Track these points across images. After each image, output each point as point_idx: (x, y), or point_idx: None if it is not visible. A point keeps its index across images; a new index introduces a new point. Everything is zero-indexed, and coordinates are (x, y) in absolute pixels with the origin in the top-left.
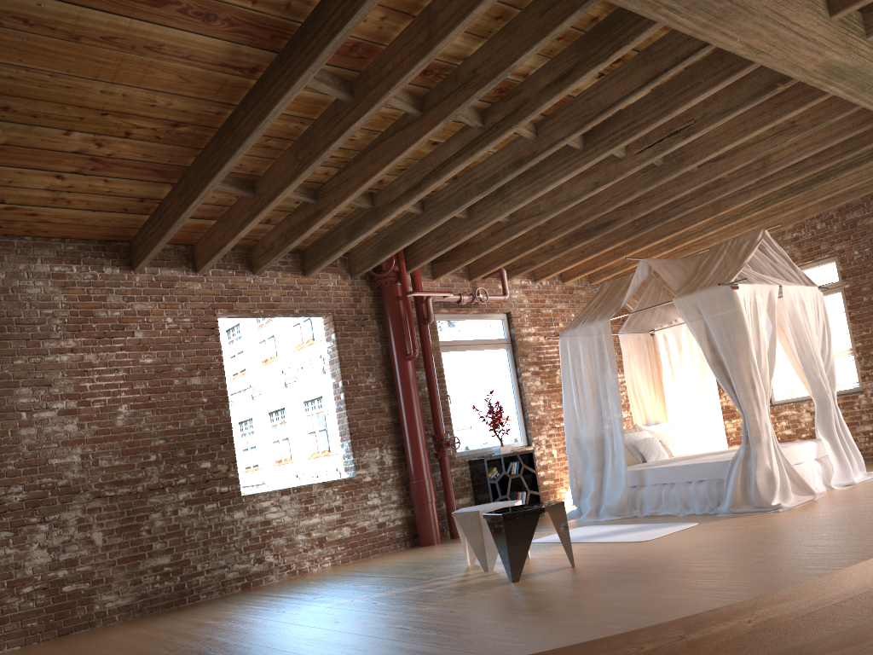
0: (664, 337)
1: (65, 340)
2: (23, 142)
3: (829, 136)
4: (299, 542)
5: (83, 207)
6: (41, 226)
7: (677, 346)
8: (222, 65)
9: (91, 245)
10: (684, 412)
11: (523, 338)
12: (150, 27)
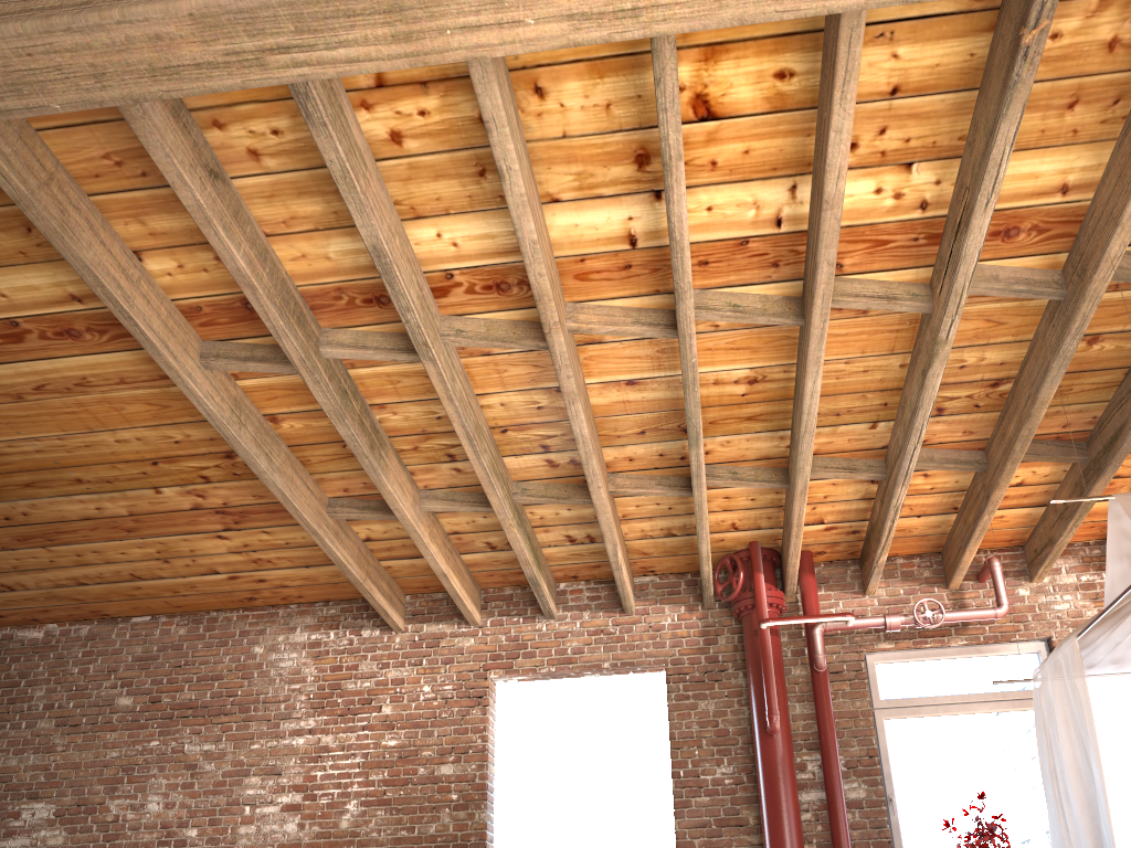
0: None
1: (305, 719)
2: (141, 509)
3: None
4: None
5: (291, 565)
6: (287, 591)
7: None
8: (163, 377)
9: (354, 605)
10: None
11: None
12: (49, 364)
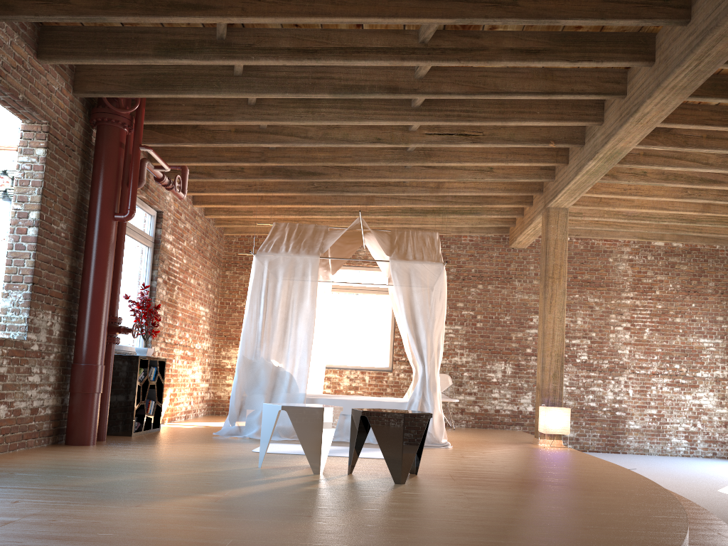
0: None
1: None
2: None
3: (488, 188)
4: None
5: None
6: None
7: None
8: None
9: None
10: None
11: (165, 242)
12: None
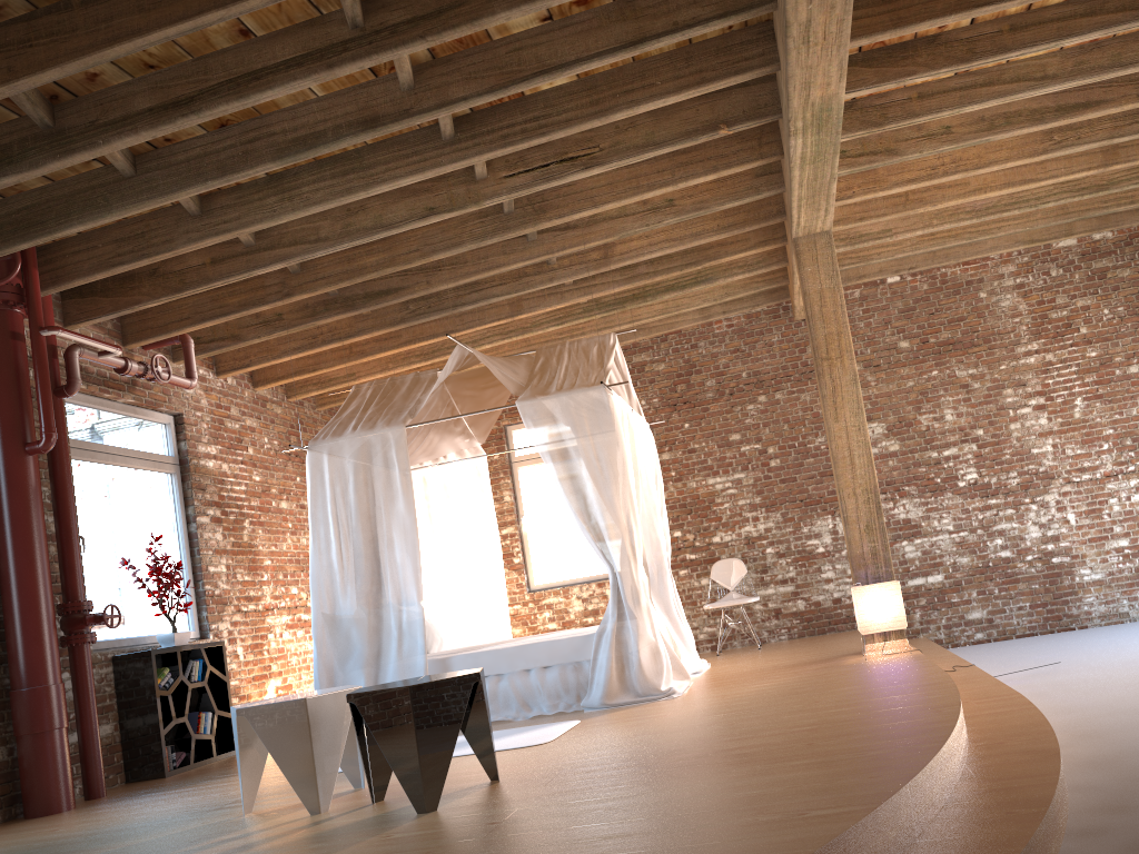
0: (424, 480)
1: None
2: None
3: (690, 235)
4: None
5: None
6: None
7: (443, 494)
8: None
9: None
10: (448, 589)
11: (199, 459)
12: None
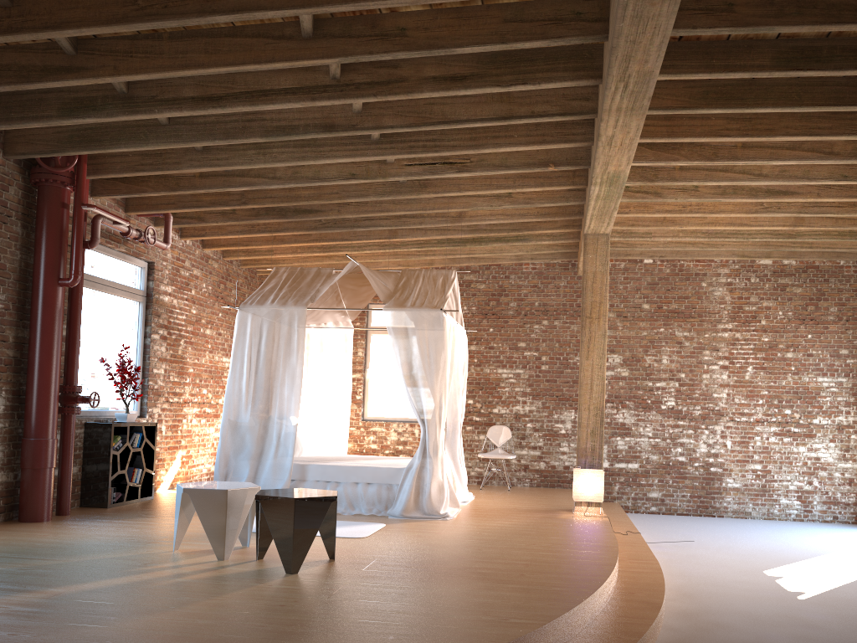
0: (308, 336)
1: None
2: None
3: (518, 214)
4: None
5: None
6: None
7: (319, 348)
8: None
9: None
10: (310, 412)
11: (160, 295)
12: None
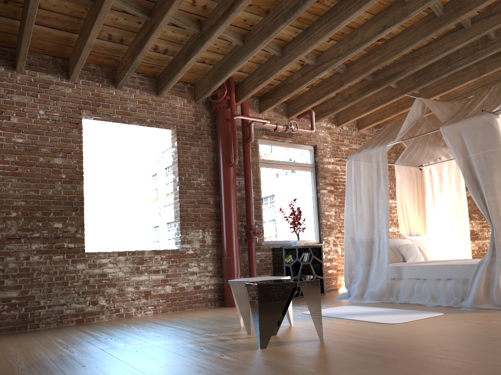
0: (430, 171)
1: None
2: None
3: None
4: (129, 293)
5: None
6: None
7: (439, 178)
8: None
9: None
10: (439, 229)
11: (324, 165)
12: None
